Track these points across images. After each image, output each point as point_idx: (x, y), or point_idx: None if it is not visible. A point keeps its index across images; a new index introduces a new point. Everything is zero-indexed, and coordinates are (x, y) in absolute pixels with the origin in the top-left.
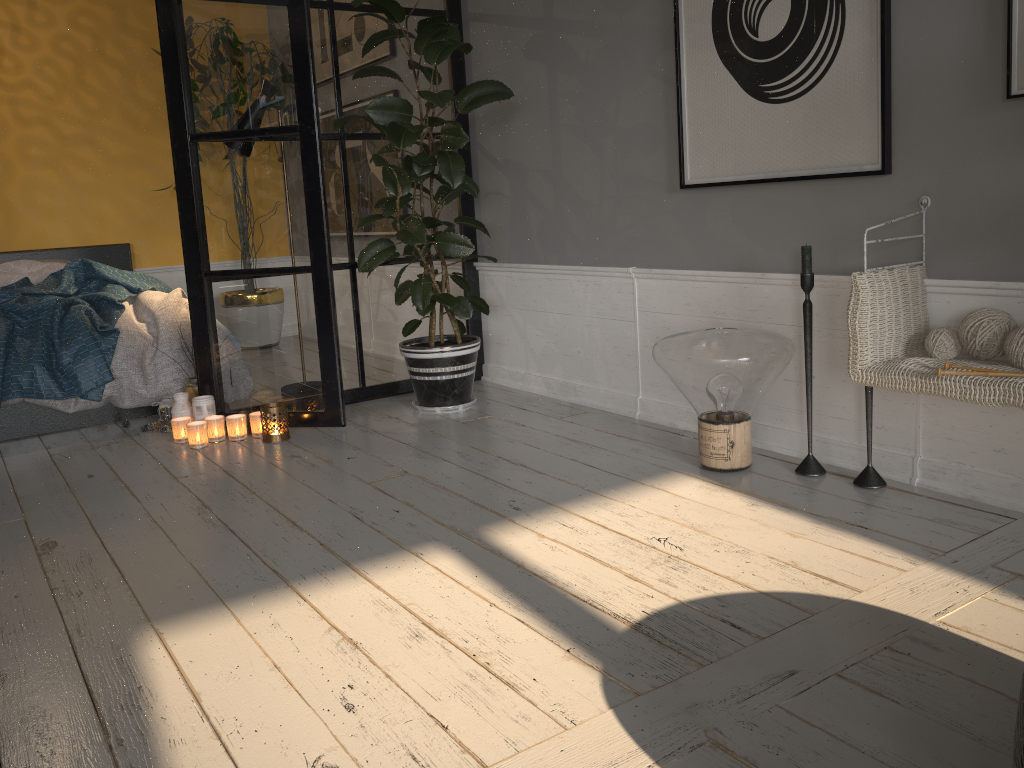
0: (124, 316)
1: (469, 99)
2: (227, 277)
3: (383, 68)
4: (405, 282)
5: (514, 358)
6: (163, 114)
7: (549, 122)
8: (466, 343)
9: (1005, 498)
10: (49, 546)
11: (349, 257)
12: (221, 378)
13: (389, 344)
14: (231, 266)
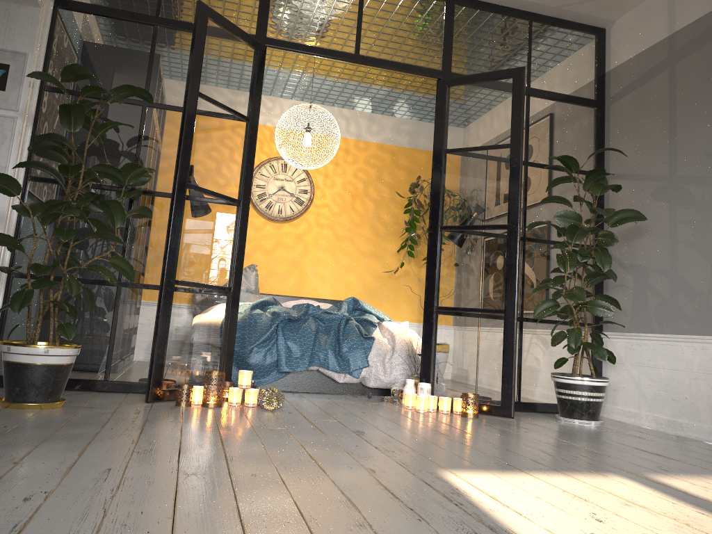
0: (376, 331)
1: (616, 219)
2: (449, 311)
3: (560, 197)
4: (559, 331)
5: (628, 401)
6: (392, 229)
7: (669, 239)
8: (600, 377)
9: None
10: (360, 432)
11: (519, 313)
12: (435, 374)
13: (538, 376)
14: (452, 304)
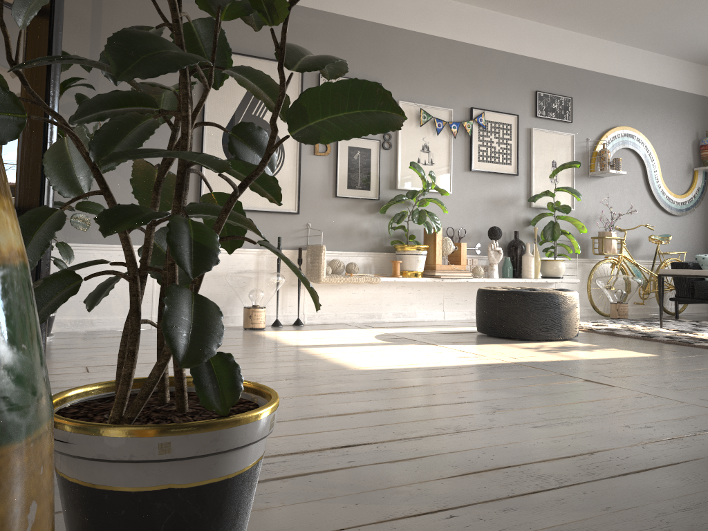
0: None
1: None
2: None
3: None
4: None
5: None
6: None
7: None
8: None
9: (333, 320)
10: None
11: None
12: None
13: None
14: None
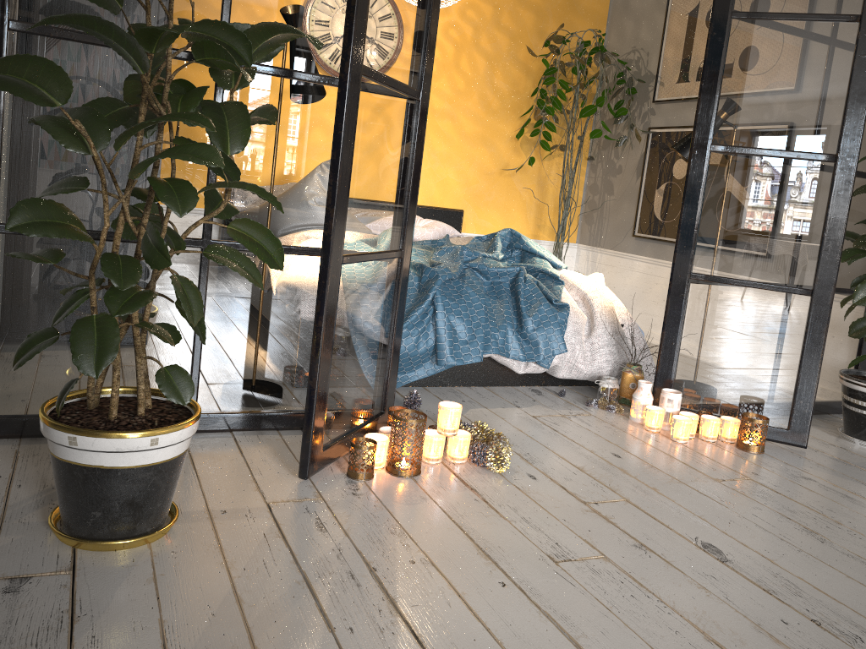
0: (565, 292)
1: None
2: (714, 282)
3: None
4: (865, 317)
5: None
6: (509, 103)
7: None
8: None
9: None
10: (713, 550)
11: None
12: (680, 374)
13: None
14: (721, 273)
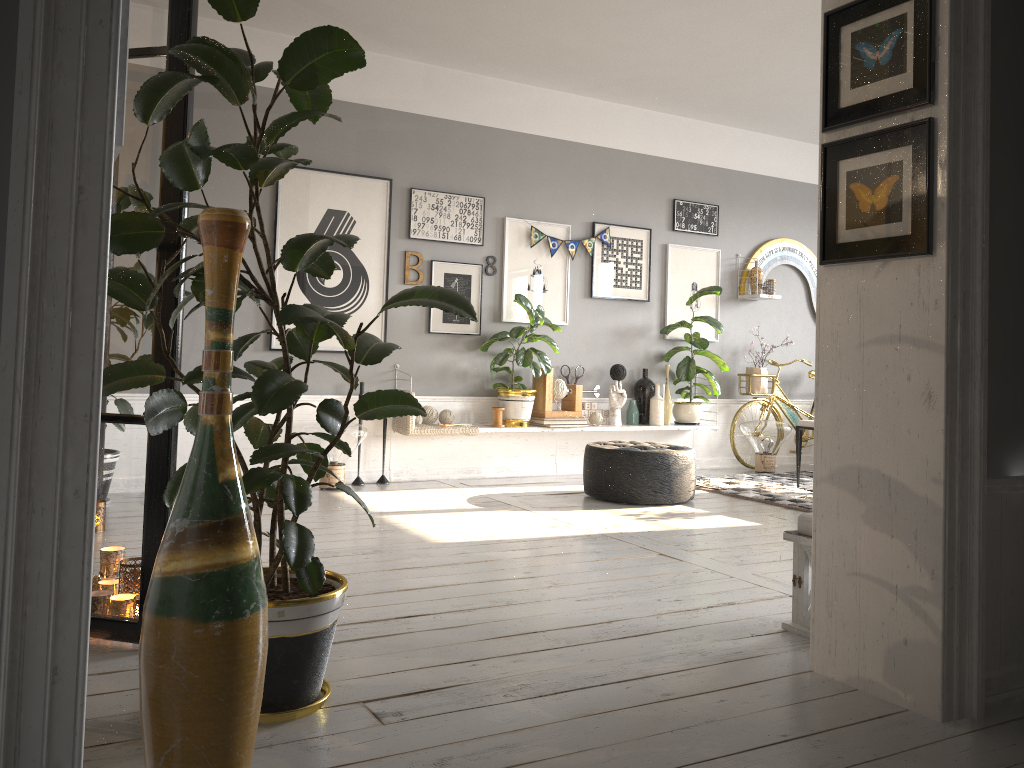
0: None
1: None
2: None
3: None
4: None
5: None
6: None
7: None
8: None
9: (424, 476)
10: None
11: None
12: None
13: None
14: None
